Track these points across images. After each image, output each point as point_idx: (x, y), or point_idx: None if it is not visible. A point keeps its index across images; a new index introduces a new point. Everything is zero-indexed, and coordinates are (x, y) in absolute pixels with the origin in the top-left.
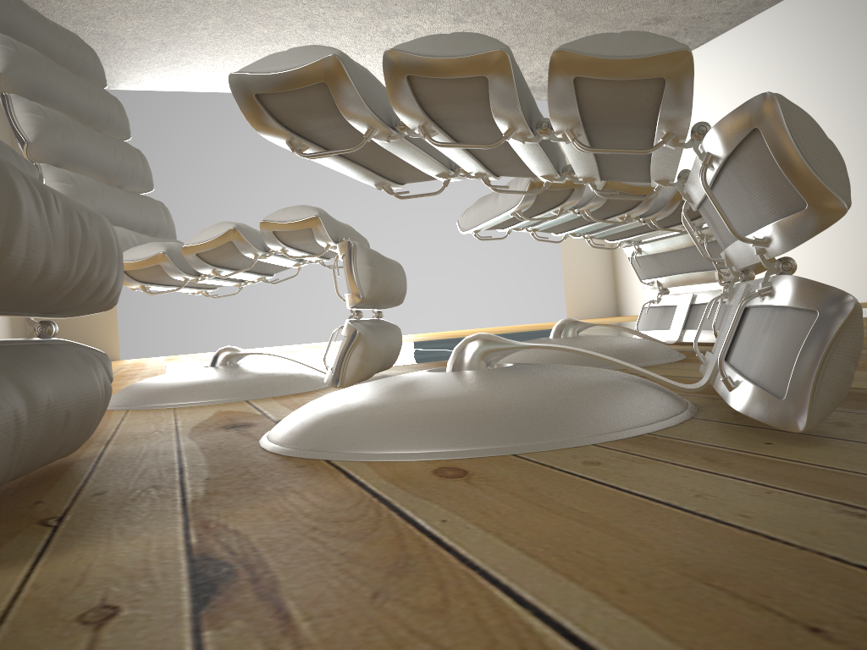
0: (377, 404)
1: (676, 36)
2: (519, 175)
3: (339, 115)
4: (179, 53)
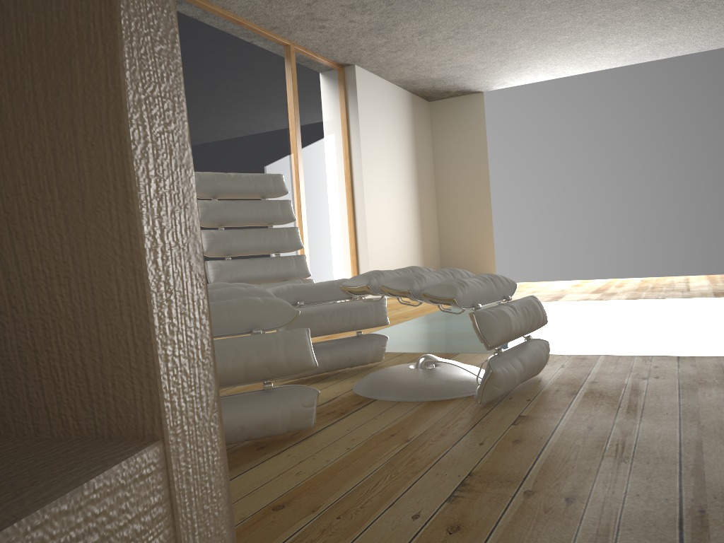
0: None
1: None
2: None
3: None
4: (516, 63)
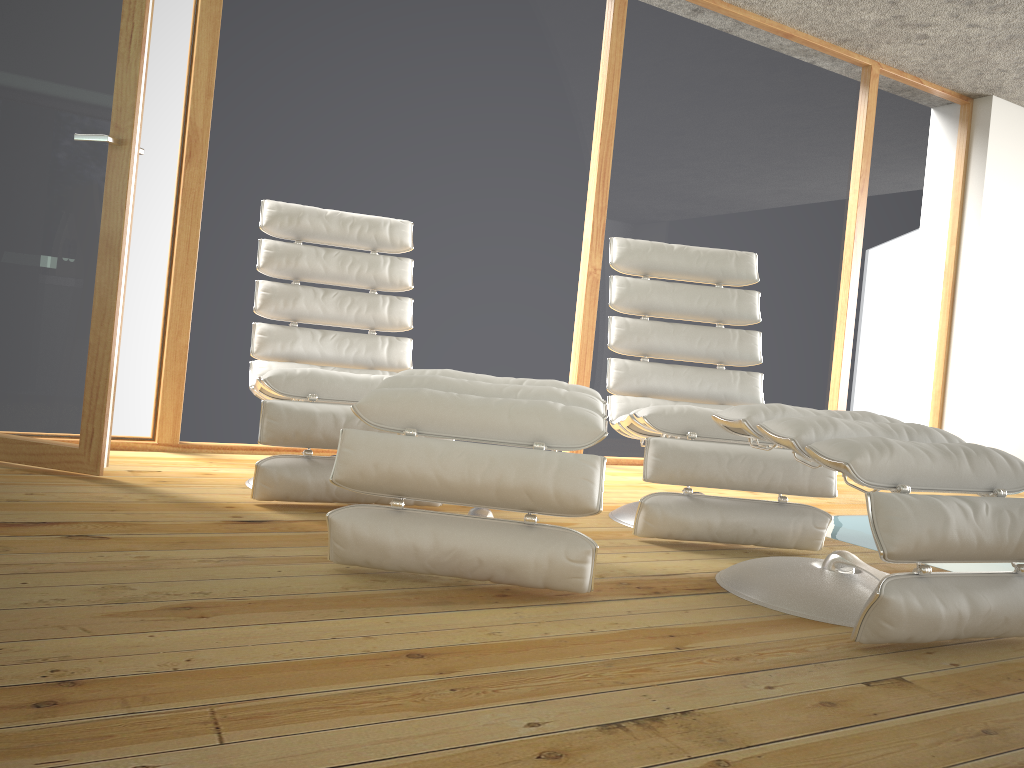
0: None
1: None
2: None
3: None
4: None
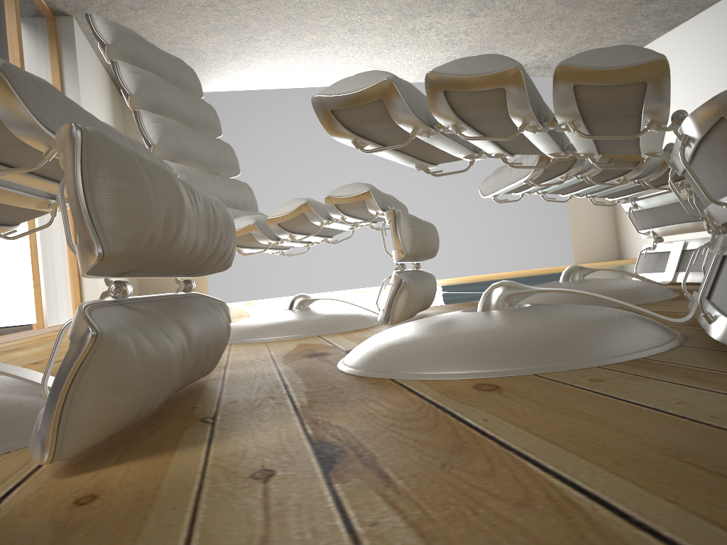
0: (426, 337)
1: (666, 13)
2: (530, 153)
3: (392, 121)
4: (248, 60)
